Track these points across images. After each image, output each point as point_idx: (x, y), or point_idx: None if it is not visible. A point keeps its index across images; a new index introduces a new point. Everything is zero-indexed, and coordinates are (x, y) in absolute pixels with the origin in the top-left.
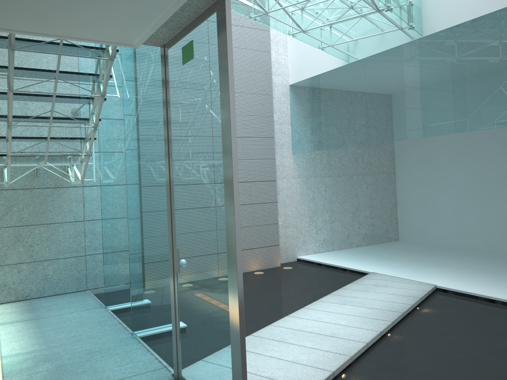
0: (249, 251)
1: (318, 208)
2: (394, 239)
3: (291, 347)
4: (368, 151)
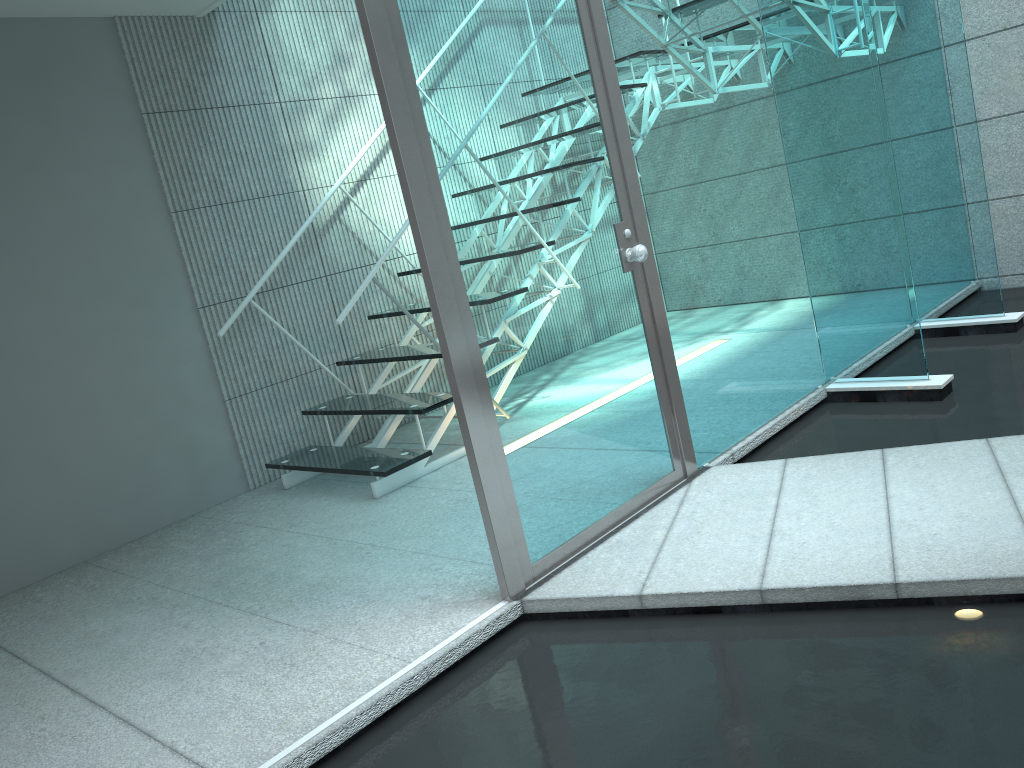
0: None
1: None
2: None
3: (981, 496)
4: None
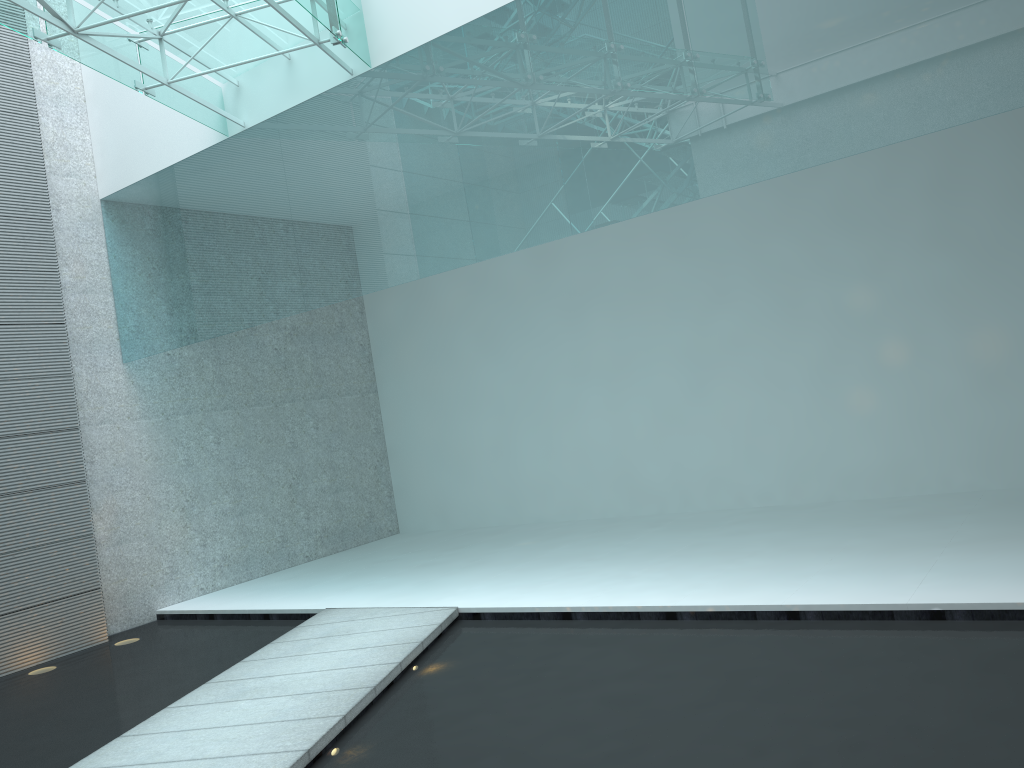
0: (10, 618)
1: (202, 485)
2: (389, 531)
3: None
4: (313, 346)
